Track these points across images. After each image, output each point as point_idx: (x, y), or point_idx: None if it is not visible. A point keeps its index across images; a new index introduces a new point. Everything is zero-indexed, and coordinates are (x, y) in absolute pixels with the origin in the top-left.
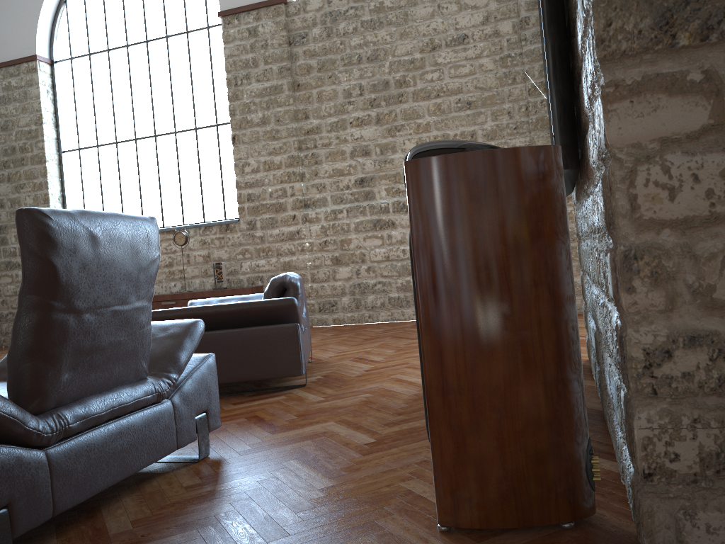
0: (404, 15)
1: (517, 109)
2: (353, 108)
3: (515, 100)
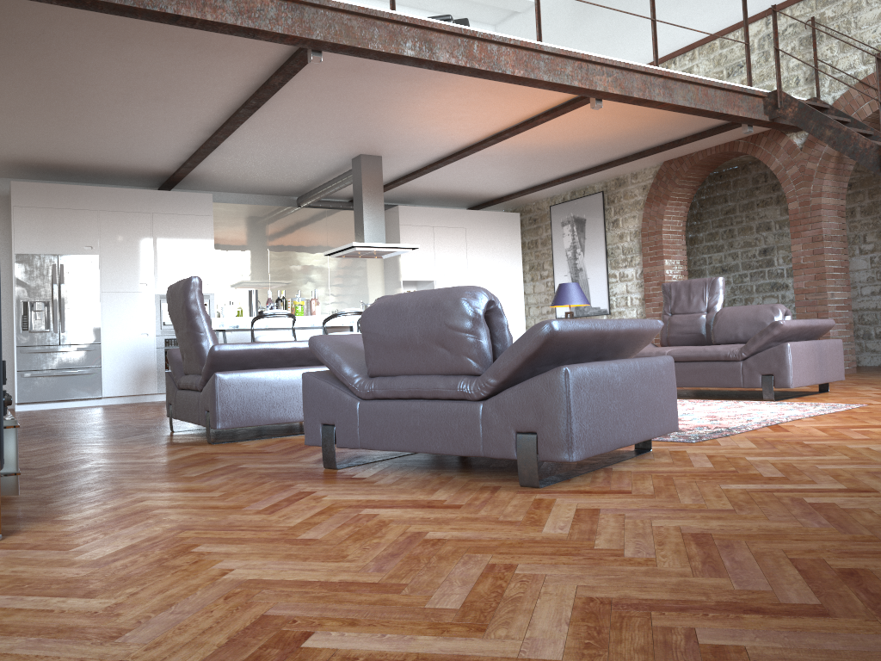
0: None
1: None
2: None
3: None
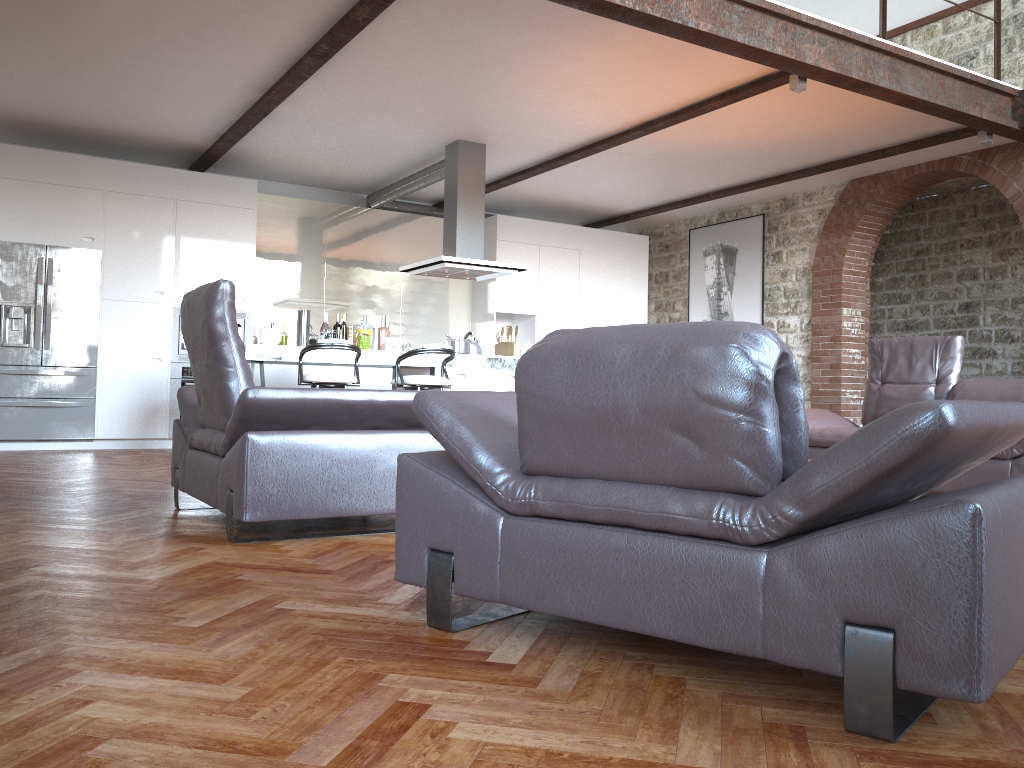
0: None
1: None
2: None
3: None
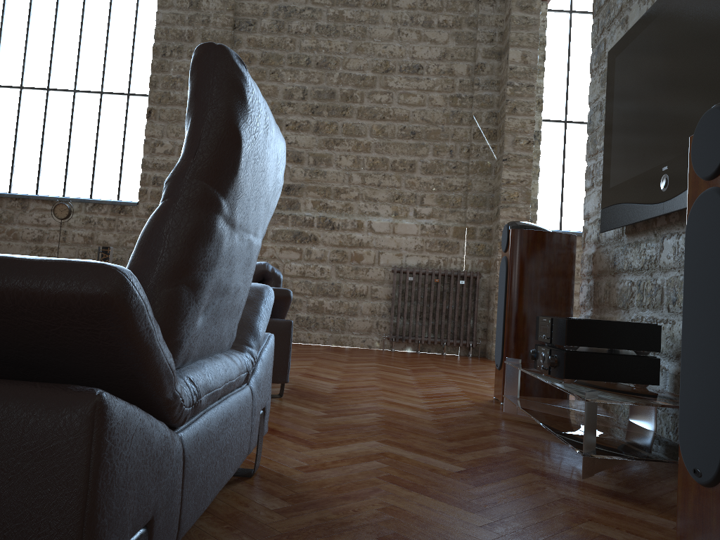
0: (363, 30)
1: (459, 149)
2: (292, 111)
3: (458, 140)
